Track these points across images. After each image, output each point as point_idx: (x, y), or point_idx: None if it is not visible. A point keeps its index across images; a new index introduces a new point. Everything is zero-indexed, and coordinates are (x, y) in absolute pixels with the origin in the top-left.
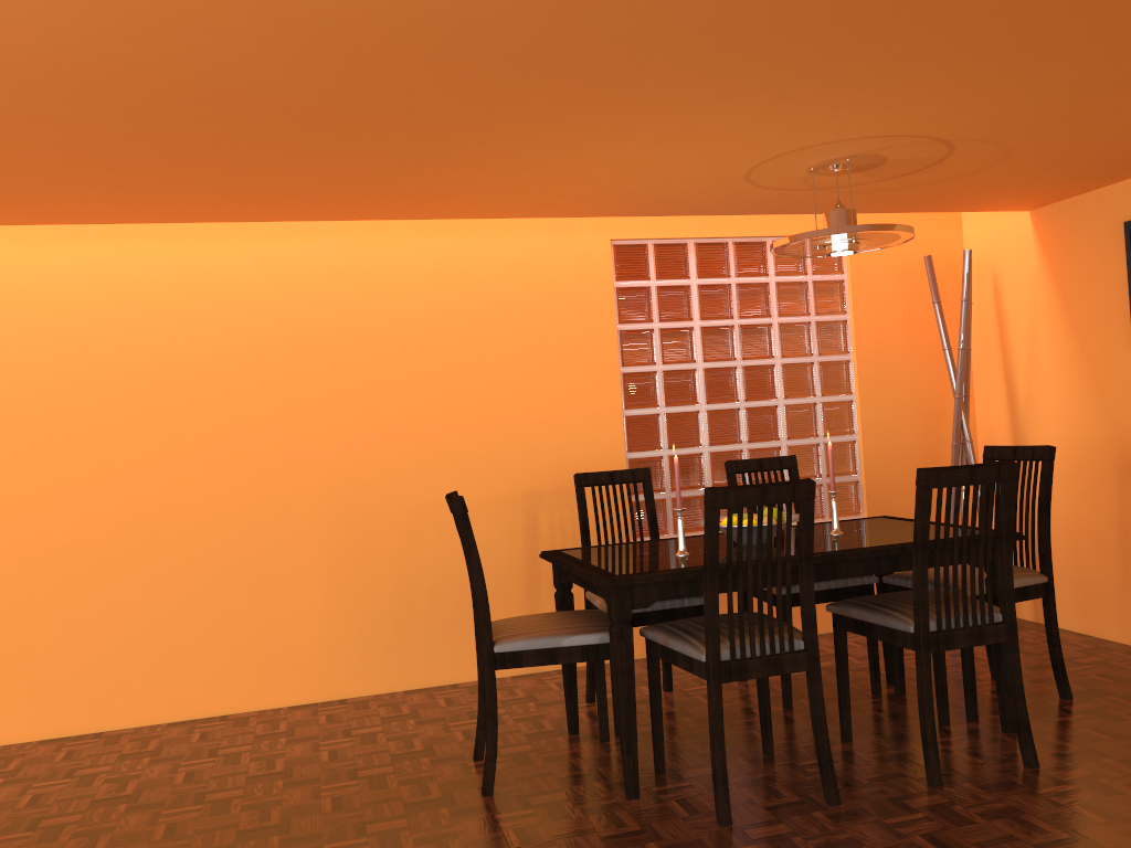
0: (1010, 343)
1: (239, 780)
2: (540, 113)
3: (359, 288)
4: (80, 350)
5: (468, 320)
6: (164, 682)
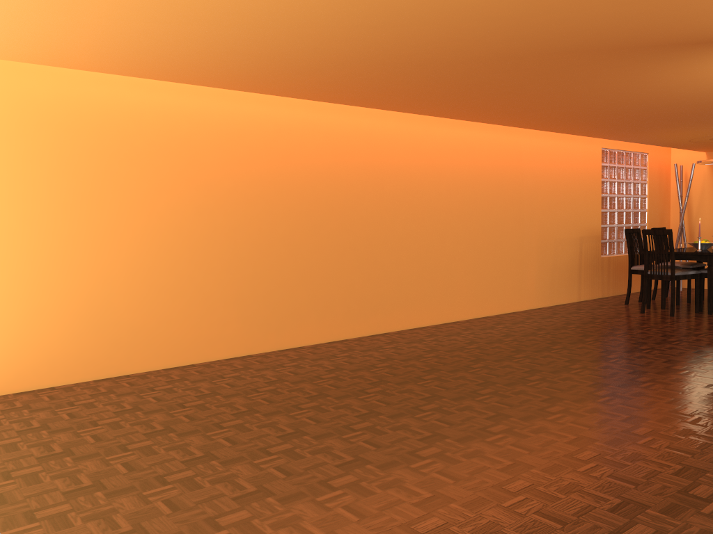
0: (690, 195)
1: (588, 319)
2: None
3: (548, 158)
4: (485, 173)
5: (570, 173)
6: (499, 299)
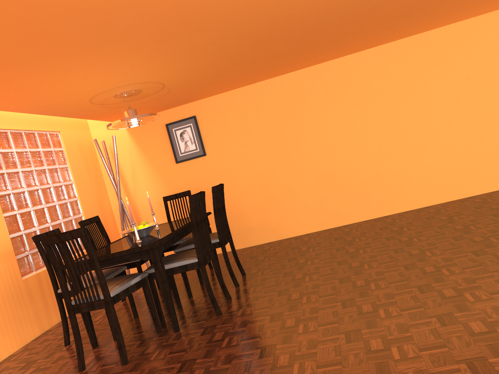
0: (123, 171)
1: None
2: (114, 49)
3: None
4: None
5: None
6: None
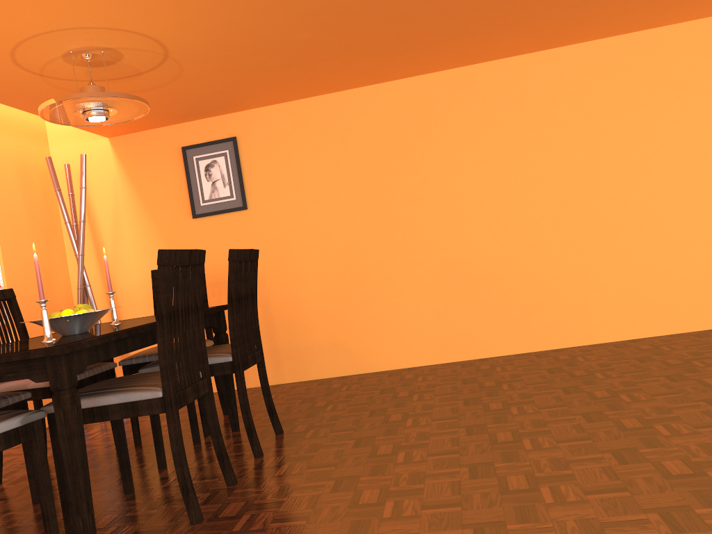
0: (98, 223)
1: None
2: None
3: None
4: None
5: None
6: None
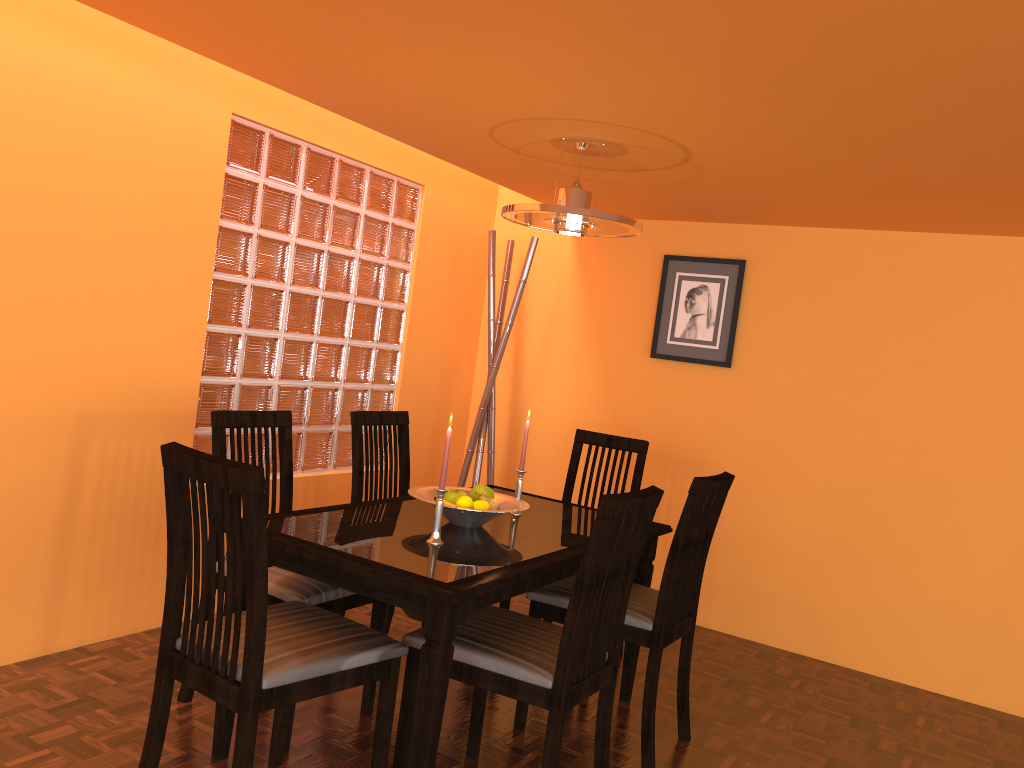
0: (526, 325)
1: None
2: None
3: None
4: None
5: (45, 161)
6: None
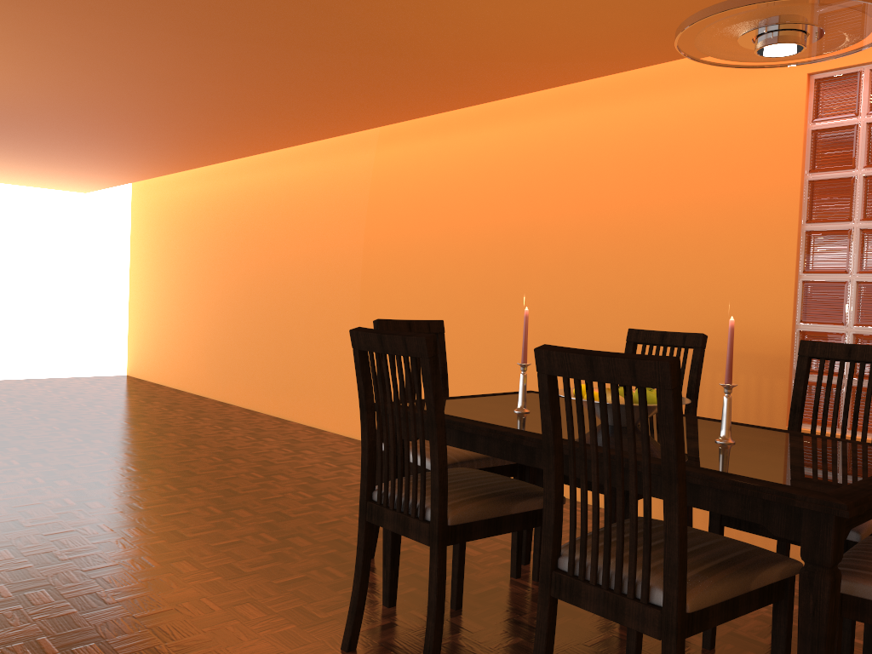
0: None
1: (356, 495)
2: None
3: (571, 155)
4: (424, 209)
5: (649, 177)
6: None
